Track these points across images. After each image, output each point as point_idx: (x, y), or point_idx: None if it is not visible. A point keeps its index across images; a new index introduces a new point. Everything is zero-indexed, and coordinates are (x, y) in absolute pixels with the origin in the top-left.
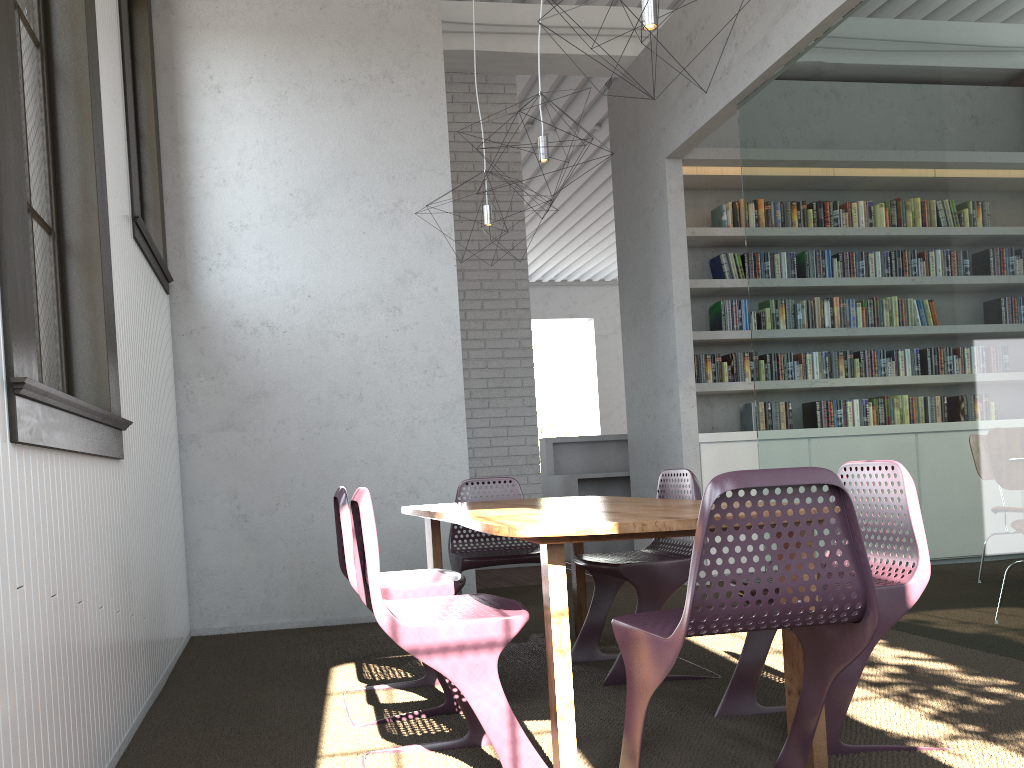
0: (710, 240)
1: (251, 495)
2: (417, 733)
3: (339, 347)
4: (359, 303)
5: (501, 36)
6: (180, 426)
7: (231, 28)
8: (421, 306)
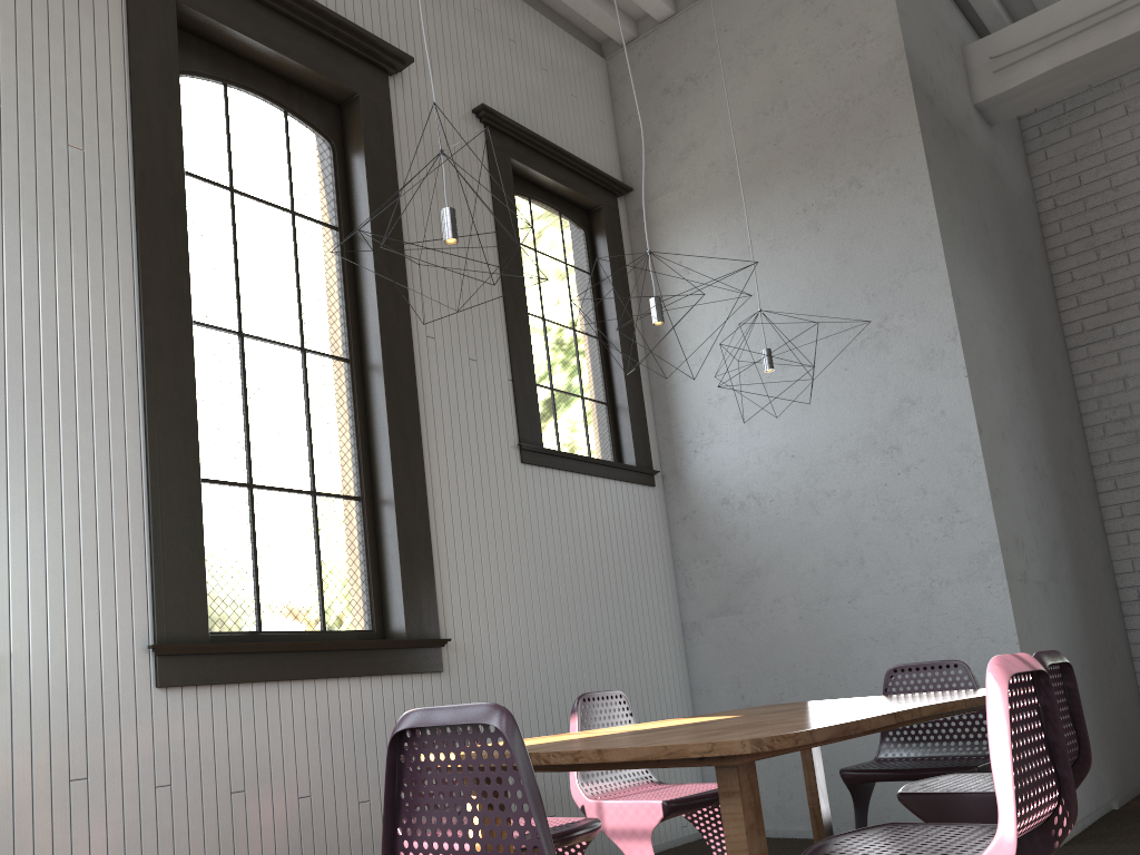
0: None
1: (754, 683)
2: None
3: (830, 507)
4: (848, 451)
5: (1109, 22)
6: (682, 614)
7: (693, 207)
8: (925, 438)
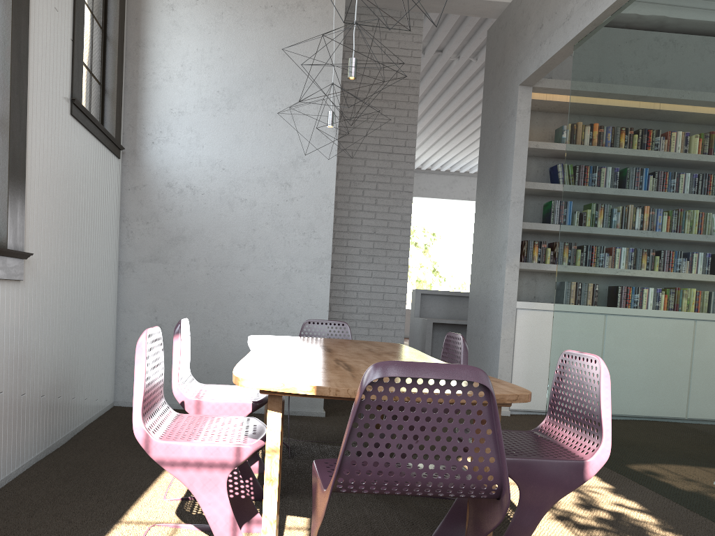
0: (551, 152)
1: (166, 311)
2: (203, 513)
3: (241, 209)
4: (260, 177)
5: None
6: (121, 255)
7: None
8: (306, 184)
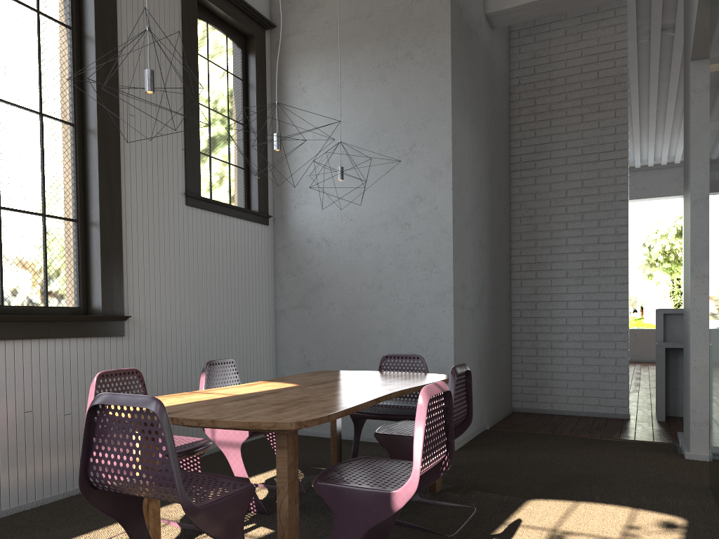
0: None
1: (312, 350)
2: None
3: (368, 253)
4: (382, 222)
5: None
6: (276, 305)
7: (312, 48)
8: (424, 221)
